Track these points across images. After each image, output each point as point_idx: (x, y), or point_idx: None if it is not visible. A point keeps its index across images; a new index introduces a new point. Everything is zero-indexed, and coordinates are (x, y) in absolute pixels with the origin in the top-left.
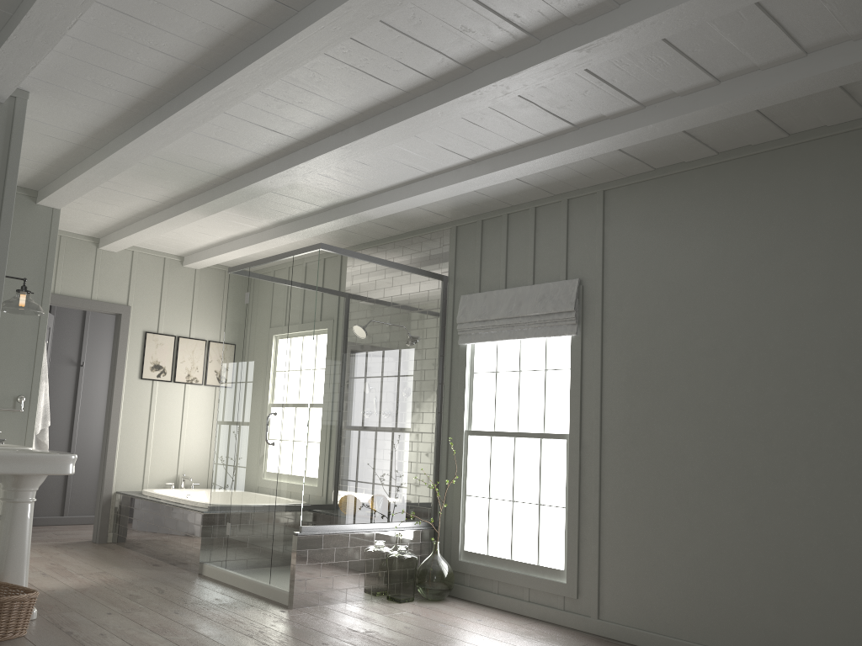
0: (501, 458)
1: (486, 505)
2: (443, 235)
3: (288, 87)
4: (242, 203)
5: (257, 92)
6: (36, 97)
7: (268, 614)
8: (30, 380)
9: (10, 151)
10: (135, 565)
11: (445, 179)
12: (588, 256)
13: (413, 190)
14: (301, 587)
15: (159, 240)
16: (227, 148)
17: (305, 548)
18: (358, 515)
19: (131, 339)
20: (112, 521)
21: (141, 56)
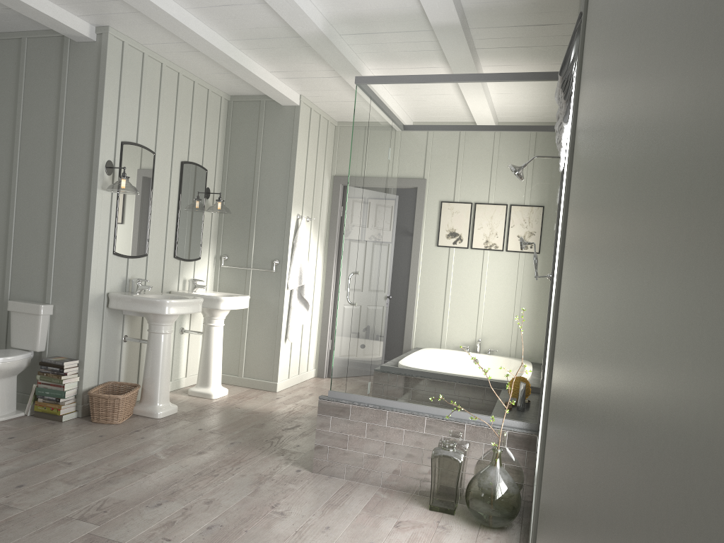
0: None
1: None
2: None
3: None
4: (379, 55)
5: None
6: (117, 27)
7: (278, 468)
8: (282, 247)
9: (99, 75)
10: None
11: None
12: None
13: None
14: (323, 453)
15: None
16: (242, 9)
17: (327, 414)
18: (407, 392)
19: None
20: None
21: None
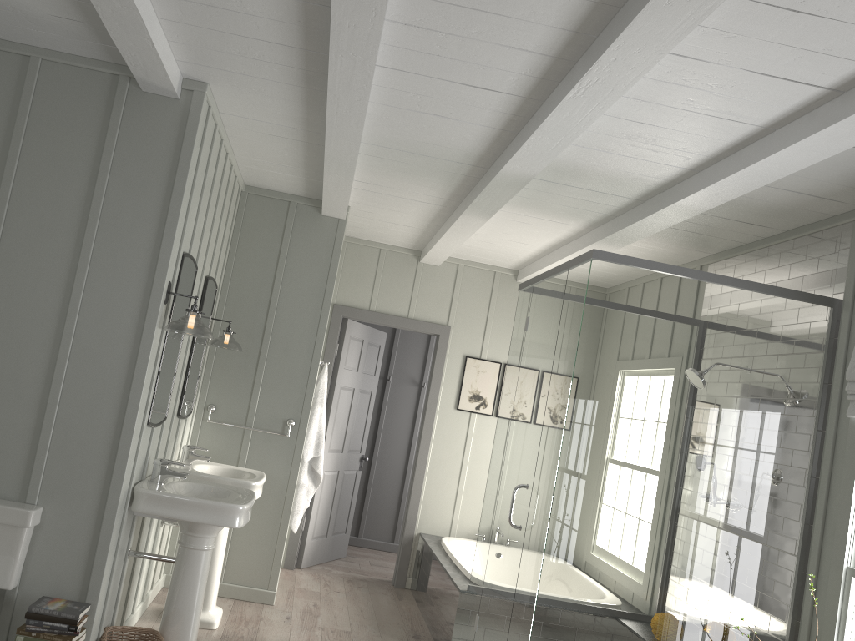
0: None
1: None
2: (840, 233)
3: (441, 8)
4: (527, 201)
5: (412, 29)
6: (218, 88)
7: None
8: (301, 404)
9: (181, 153)
10: (394, 631)
11: (791, 133)
12: None
13: (744, 159)
14: None
15: (478, 252)
16: (448, 124)
17: None
18: None
19: (449, 363)
20: (412, 565)
21: (249, 5)
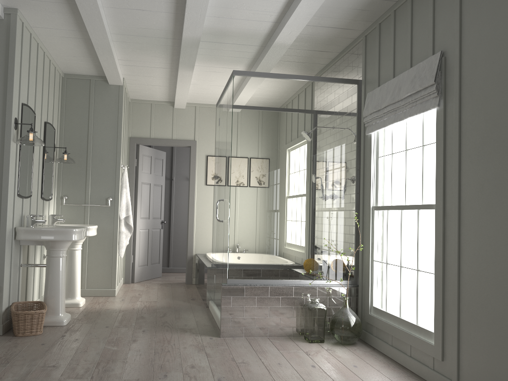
0: (393, 229)
1: (385, 269)
2: (358, 47)
3: None
4: (210, 57)
5: None
6: (24, 11)
7: (197, 339)
8: (114, 188)
9: (9, 47)
10: (181, 298)
11: None
12: (450, 25)
13: (292, 10)
14: (227, 323)
15: (203, 96)
16: (148, 14)
17: (229, 295)
18: (279, 273)
19: (198, 161)
20: (194, 271)
21: None
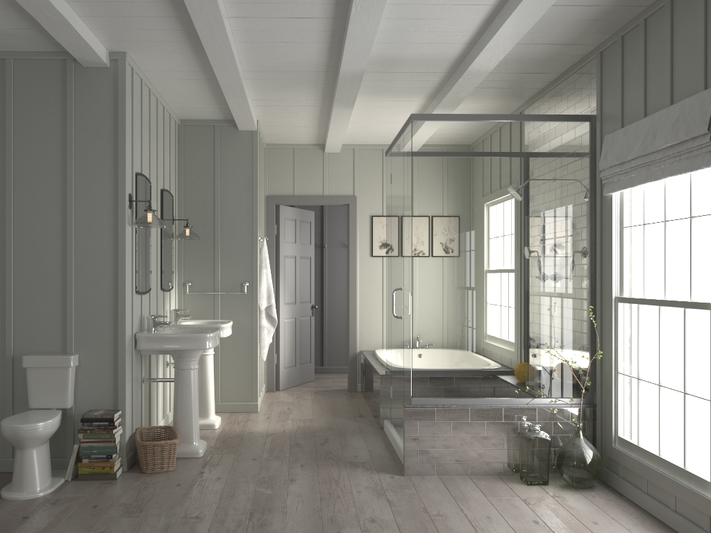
0: (647, 332)
1: (636, 386)
2: (590, 67)
3: None
4: (375, 89)
5: None
6: (134, 54)
7: (374, 478)
8: (250, 269)
9: (118, 104)
10: (345, 415)
11: (511, 5)
12: None
13: (493, 29)
14: (413, 457)
15: (364, 136)
16: (293, 46)
17: (414, 420)
18: (482, 389)
19: (360, 224)
20: (359, 375)
21: None
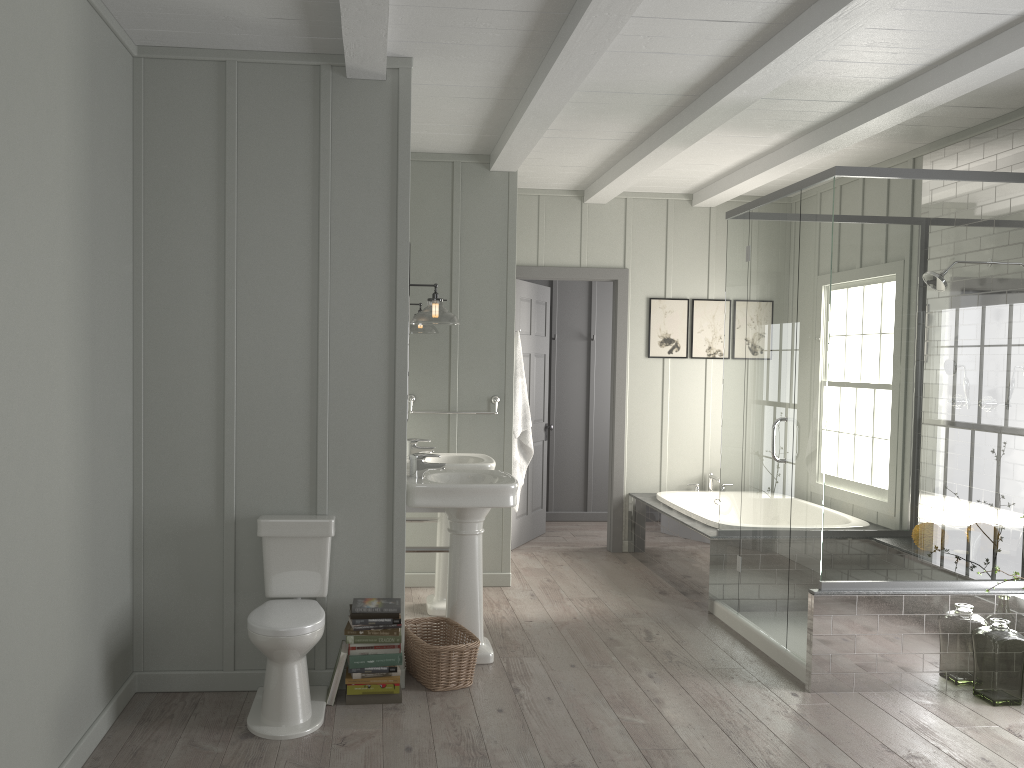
0: None
1: None
2: None
3: None
4: (731, 121)
5: None
6: (422, 60)
7: (771, 697)
8: (503, 378)
9: (399, 137)
10: (638, 591)
11: None
12: None
13: (995, 49)
14: (823, 665)
15: (652, 181)
16: (671, 59)
17: (826, 613)
18: (919, 568)
19: (632, 309)
20: (626, 528)
21: None
